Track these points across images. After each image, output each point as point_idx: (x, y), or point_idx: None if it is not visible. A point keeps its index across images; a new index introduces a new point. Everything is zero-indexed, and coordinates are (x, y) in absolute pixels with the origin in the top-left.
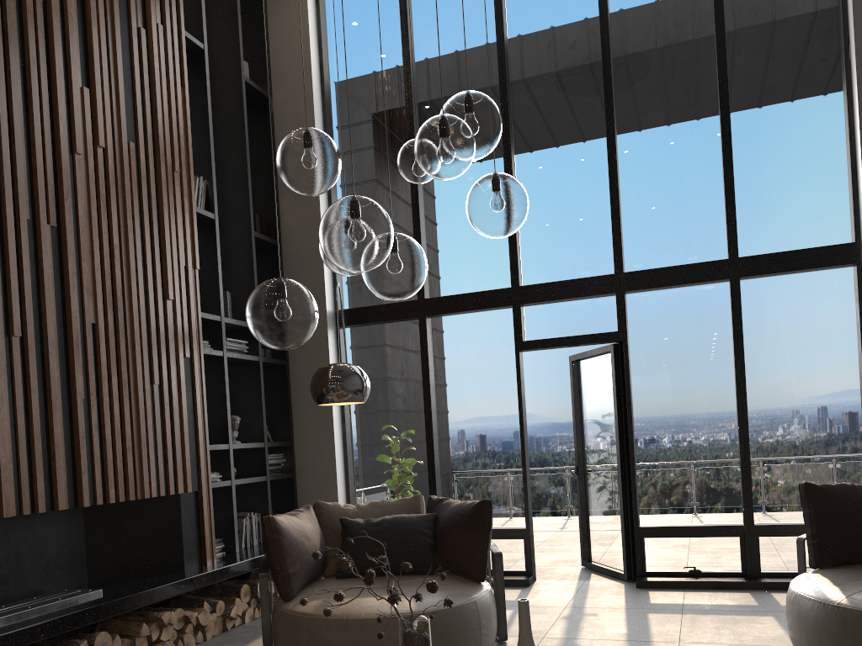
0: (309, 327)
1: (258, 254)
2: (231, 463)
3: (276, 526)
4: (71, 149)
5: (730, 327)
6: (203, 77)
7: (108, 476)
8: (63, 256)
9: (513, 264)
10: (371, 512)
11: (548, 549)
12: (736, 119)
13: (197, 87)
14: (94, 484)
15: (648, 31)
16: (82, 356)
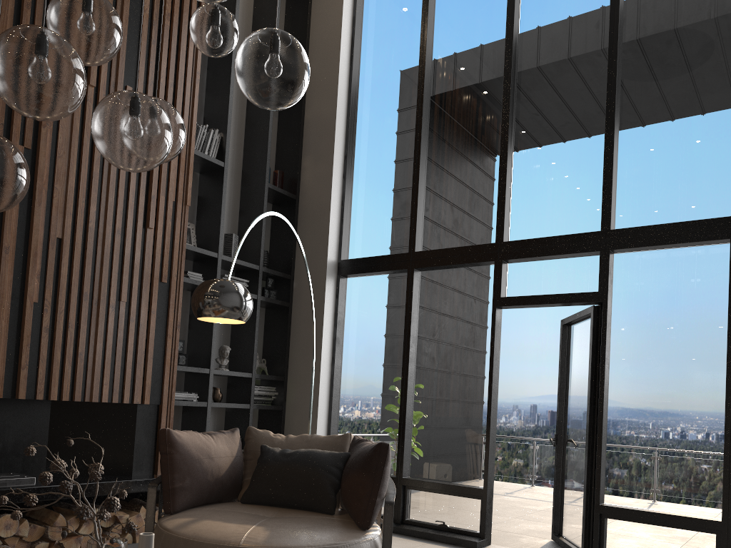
0: None
1: (279, 207)
2: (209, 386)
3: (170, 439)
4: None
5: (728, 294)
6: None
7: (52, 375)
8: (35, 175)
9: (500, 220)
10: (296, 444)
11: (536, 518)
12: None
13: None
14: (37, 381)
15: None
16: (42, 265)
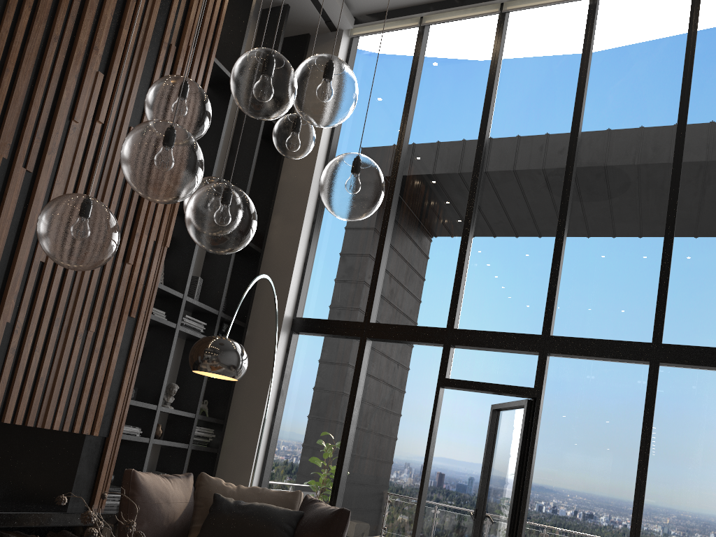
0: (95, 248)
1: (242, 256)
2: (154, 422)
3: (135, 480)
4: (70, 116)
5: (642, 408)
6: (226, 102)
7: (10, 397)
8: (31, 198)
9: (453, 308)
10: (248, 496)
11: None
12: (682, 219)
13: (220, 108)
14: None
15: (615, 133)
16: (20, 286)
